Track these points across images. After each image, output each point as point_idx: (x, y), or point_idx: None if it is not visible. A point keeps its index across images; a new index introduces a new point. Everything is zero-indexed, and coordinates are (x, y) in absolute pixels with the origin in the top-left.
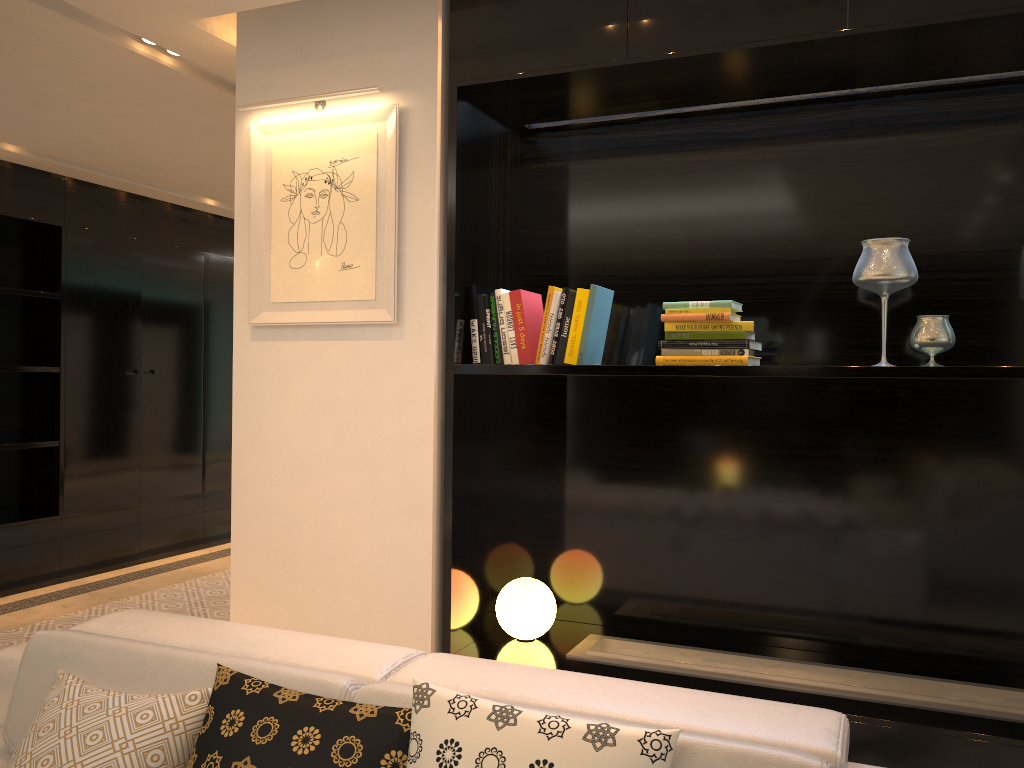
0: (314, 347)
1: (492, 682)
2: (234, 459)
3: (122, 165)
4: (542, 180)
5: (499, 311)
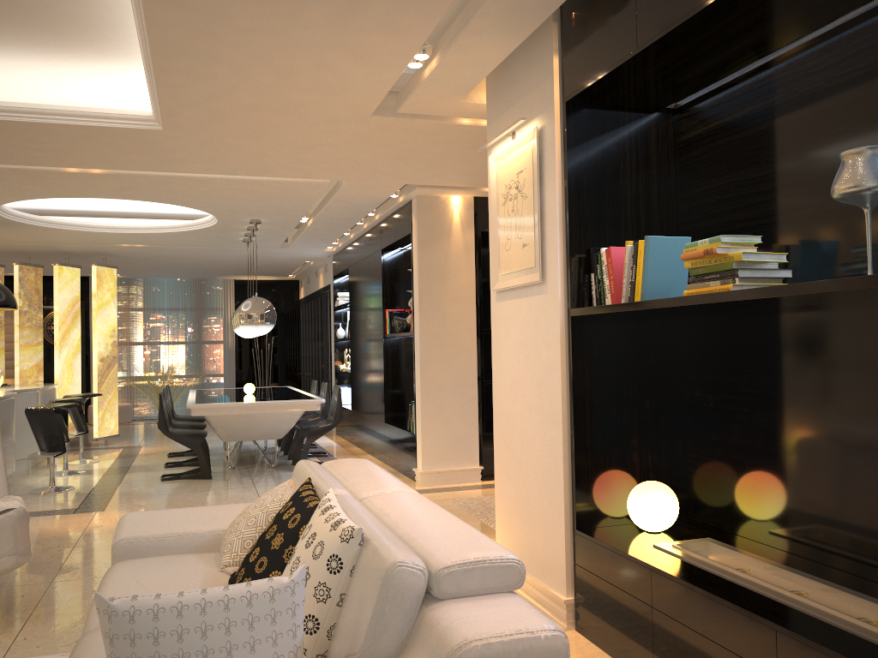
0: (516, 303)
1: (391, 505)
2: (493, 381)
3: None
4: (688, 148)
5: (601, 265)
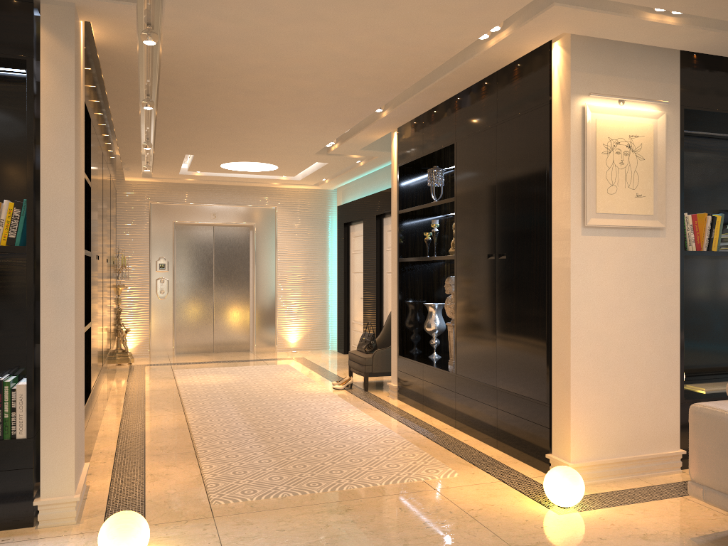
0: (619, 240)
1: None
2: (572, 308)
3: (190, 77)
4: None
5: (687, 224)
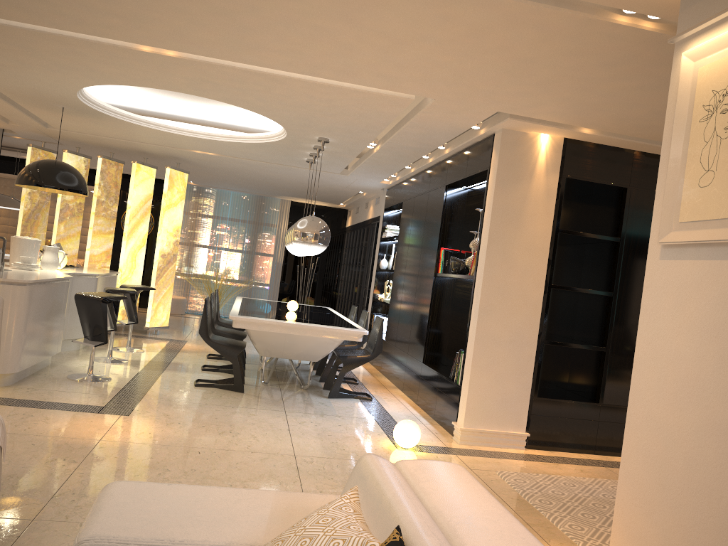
0: (710, 266)
1: None
2: (633, 369)
3: None
4: None
5: None
